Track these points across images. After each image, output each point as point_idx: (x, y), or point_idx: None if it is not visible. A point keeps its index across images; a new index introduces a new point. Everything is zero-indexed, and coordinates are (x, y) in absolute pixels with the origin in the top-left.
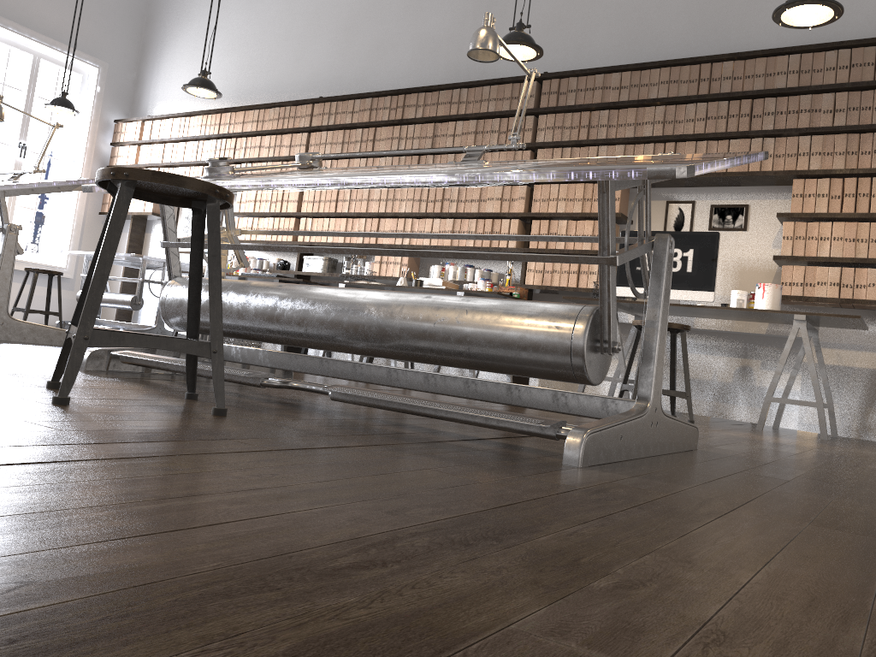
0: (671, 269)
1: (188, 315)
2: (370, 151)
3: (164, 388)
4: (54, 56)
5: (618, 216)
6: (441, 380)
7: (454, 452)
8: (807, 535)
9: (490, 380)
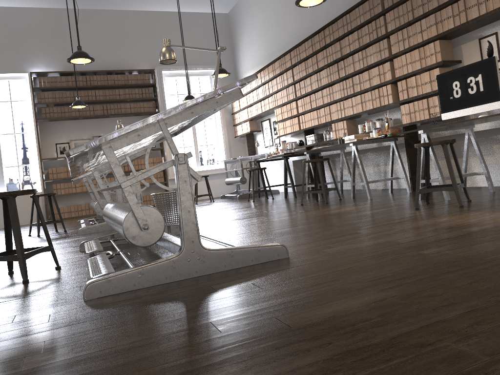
0: (188, 171)
1: (45, 236)
2: (316, 69)
3: (75, 260)
4: (194, 72)
5: (441, 63)
6: (161, 239)
7: (50, 297)
8: (0, 352)
9: (168, 238)
